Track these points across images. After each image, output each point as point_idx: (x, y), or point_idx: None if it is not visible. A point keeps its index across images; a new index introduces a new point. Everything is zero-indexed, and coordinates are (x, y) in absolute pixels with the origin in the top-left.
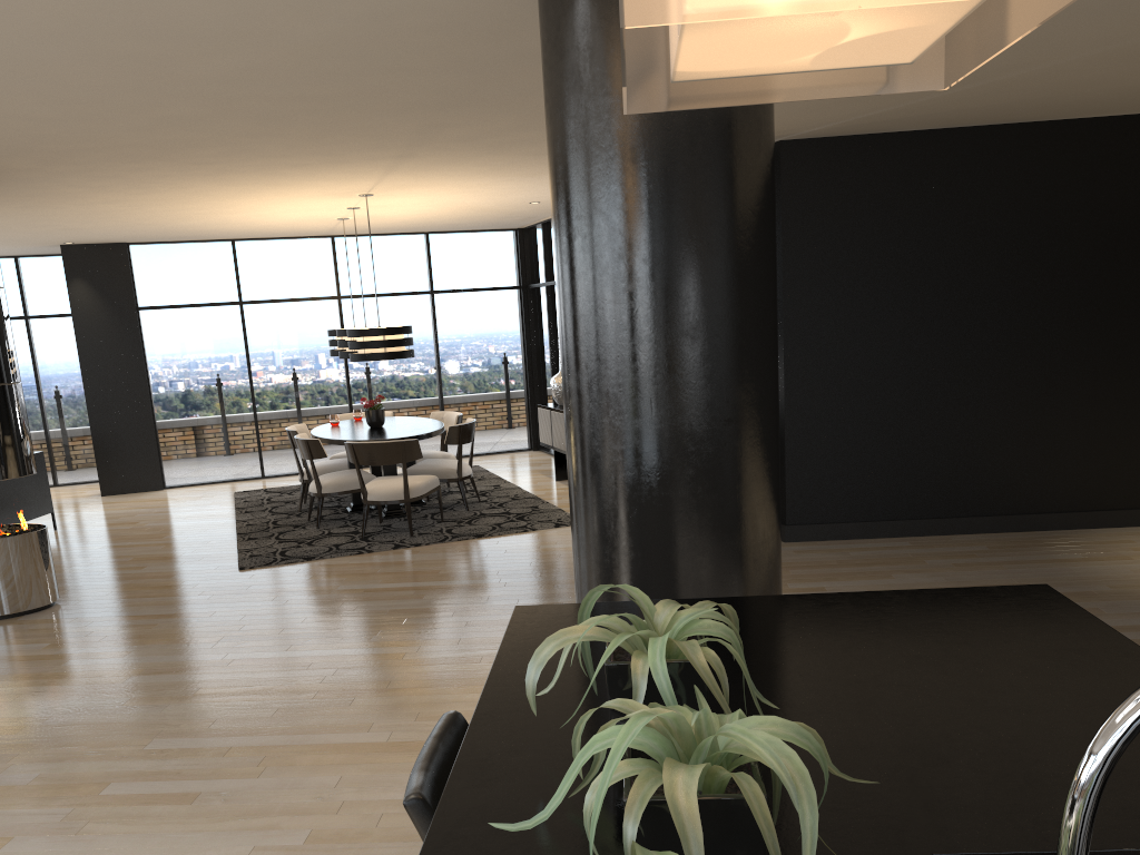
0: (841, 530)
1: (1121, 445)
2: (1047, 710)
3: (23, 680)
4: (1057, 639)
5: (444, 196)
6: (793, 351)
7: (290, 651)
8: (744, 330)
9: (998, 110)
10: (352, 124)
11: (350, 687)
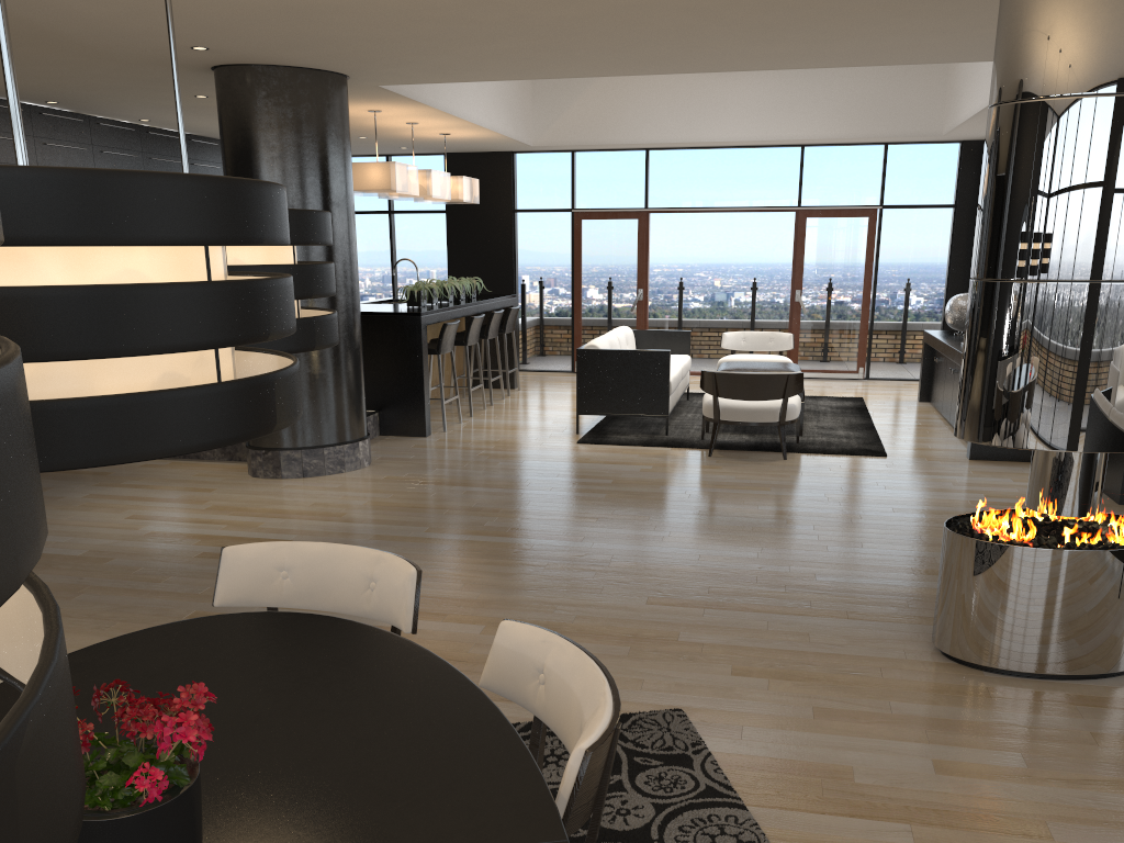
0: None
1: None
2: None
3: (772, 542)
4: None
5: None
6: None
7: (530, 543)
8: None
9: None
10: None
11: (475, 512)
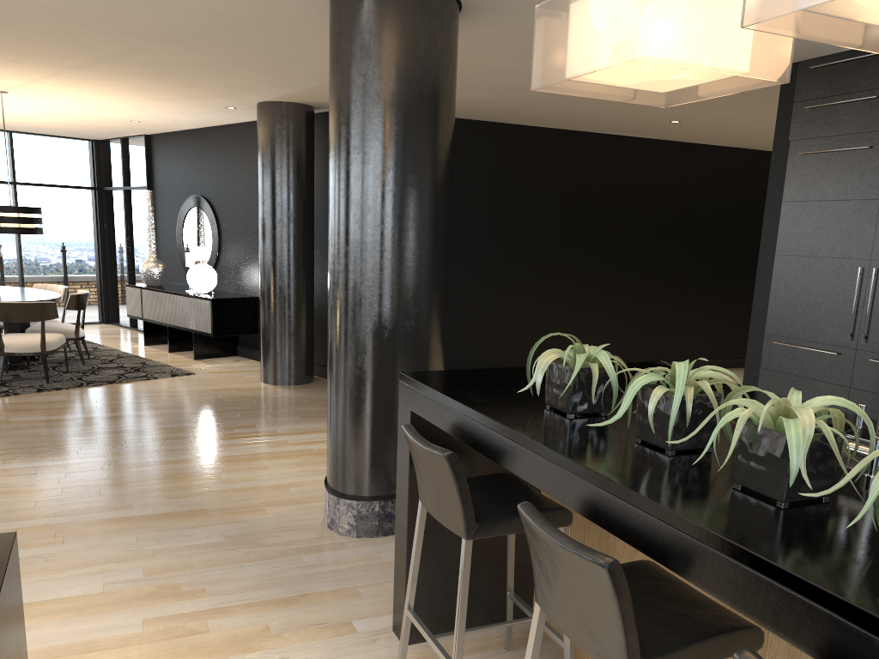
0: None
1: (547, 327)
2: None
3: None
4: None
5: (68, 104)
6: None
7: (7, 464)
8: (444, 225)
9: (494, 113)
10: (72, 36)
11: (89, 484)
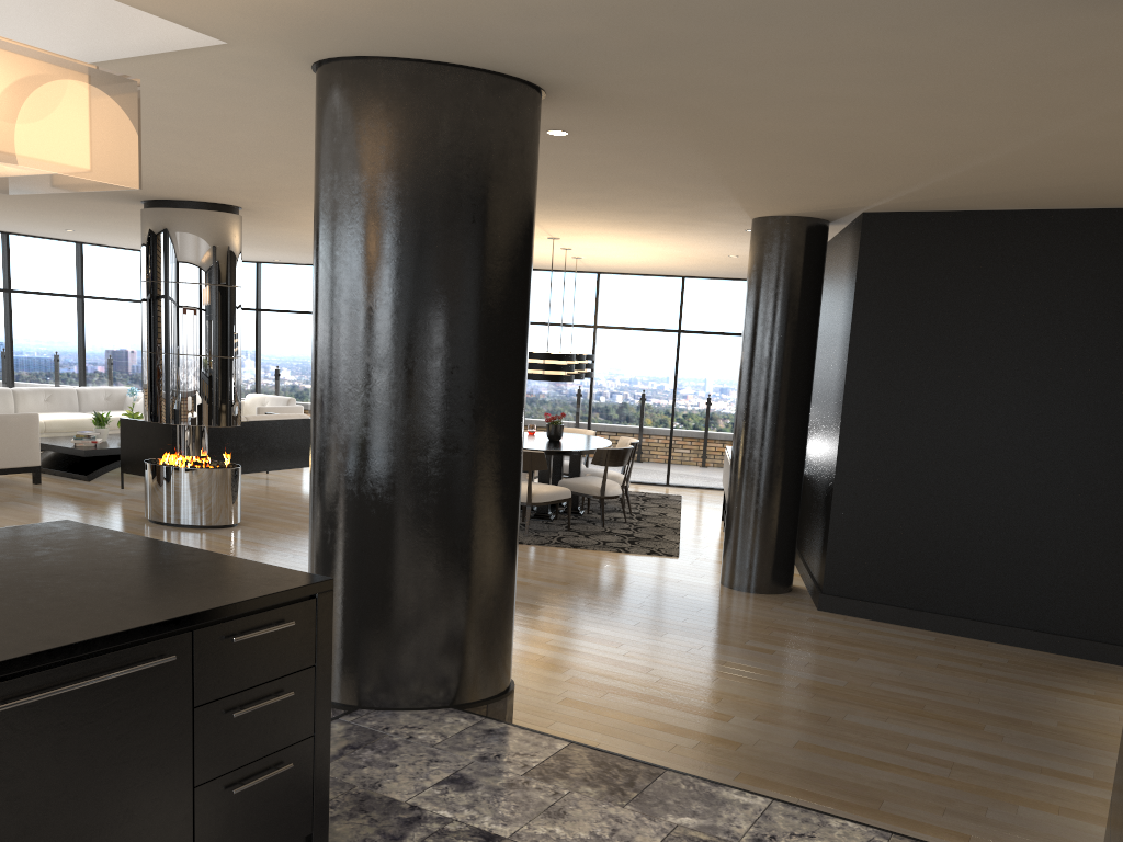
0: (875, 610)
1: None
2: (36, 610)
3: None
4: (195, 595)
5: (629, 244)
6: (850, 421)
7: None
8: (438, 367)
9: (1065, 194)
10: None
11: None
